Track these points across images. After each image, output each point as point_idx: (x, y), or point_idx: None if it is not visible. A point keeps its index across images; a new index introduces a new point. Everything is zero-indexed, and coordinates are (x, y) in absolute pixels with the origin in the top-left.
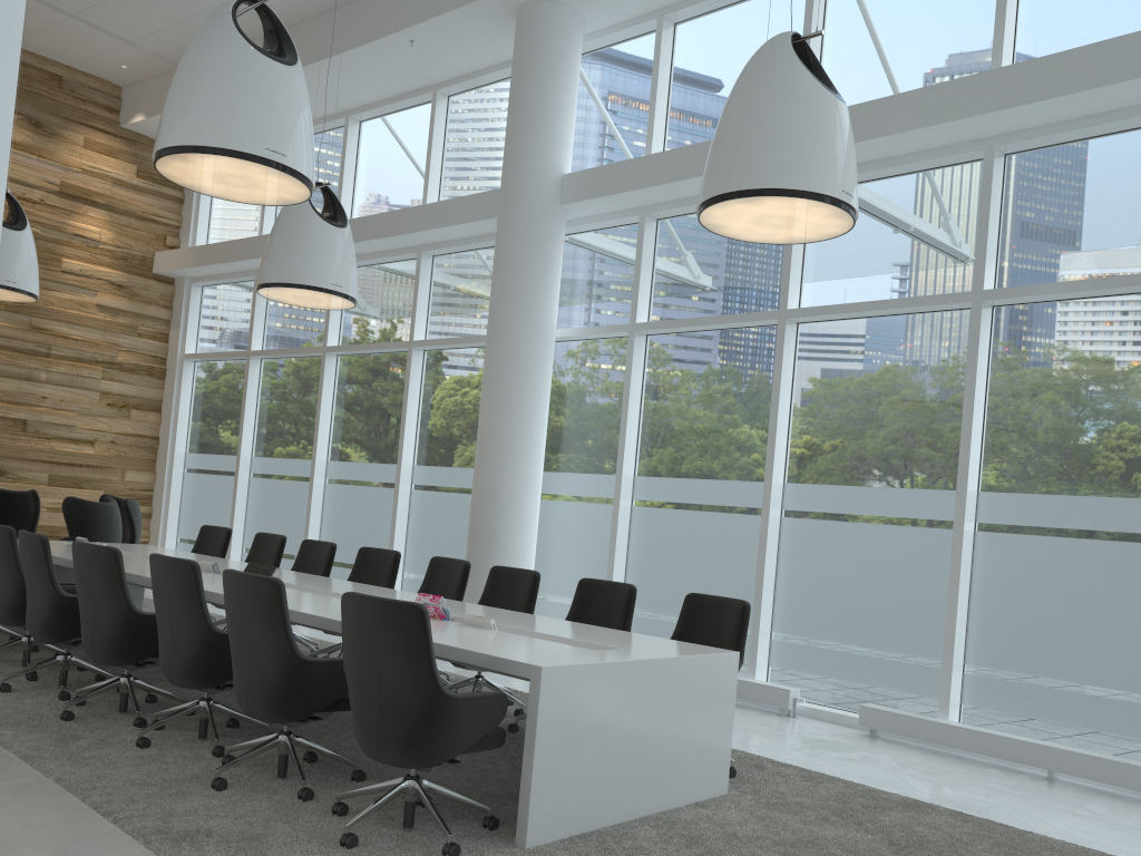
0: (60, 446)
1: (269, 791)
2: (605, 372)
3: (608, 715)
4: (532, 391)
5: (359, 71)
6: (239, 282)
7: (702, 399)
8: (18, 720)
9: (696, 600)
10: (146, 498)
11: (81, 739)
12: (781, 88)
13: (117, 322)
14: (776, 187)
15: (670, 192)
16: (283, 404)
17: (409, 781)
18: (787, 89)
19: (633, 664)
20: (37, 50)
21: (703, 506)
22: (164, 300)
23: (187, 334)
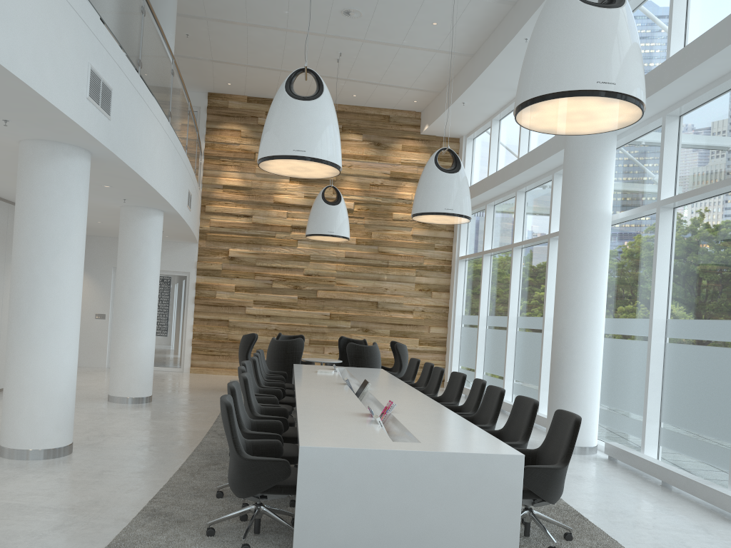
0: (395, 314)
1: (238, 503)
2: (650, 241)
3: (368, 484)
4: (586, 261)
5: (511, 67)
6: (482, 210)
7: (707, 254)
8: (212, 453)
9: (559, 415)
10: (442, 342)
11: (217, 465)
12: (549, 17)
13: (422, 243)
14: (537, 95)
15: (671, 94)
16: (499, 282)
17: (253, 506)
18: (552, 17)
19: (392, 453)
20: (375, 106)
21: (707, 342)
22: (448, 227)
23: (460, 245)
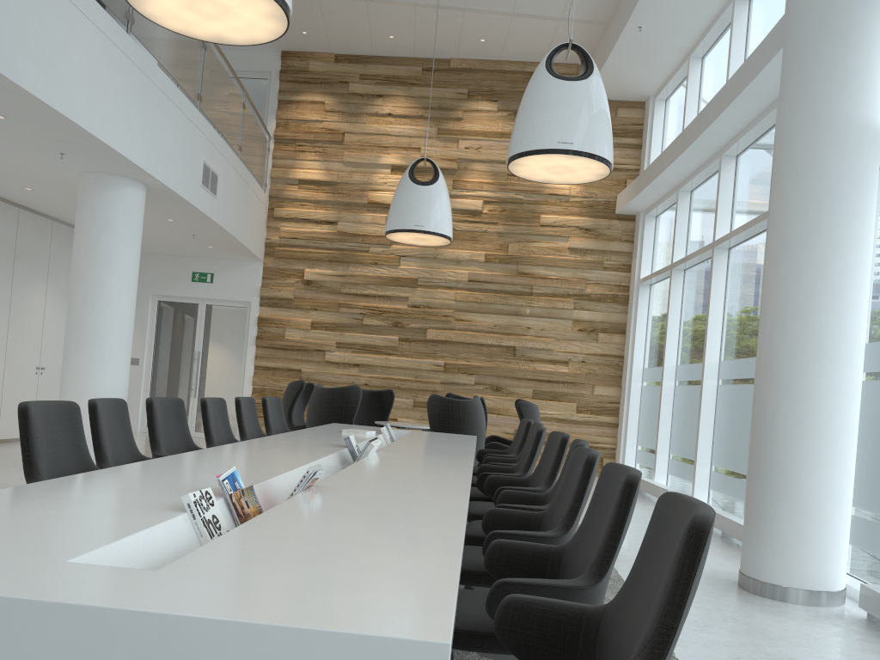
0: (541, 366)
1: None
2: None
3: None
4: (824, 220)
5: None
6: (674, 203)
7: None
8: None
9: (665, 508)
10: (613, 410)
11: None
12: None
13: (584, 260)
14: None
15: None
16: (695, 309)
17: None
18: None
19: None
20: (516, 58)
21: None
22: (625, 235)
23: (642, 262)
